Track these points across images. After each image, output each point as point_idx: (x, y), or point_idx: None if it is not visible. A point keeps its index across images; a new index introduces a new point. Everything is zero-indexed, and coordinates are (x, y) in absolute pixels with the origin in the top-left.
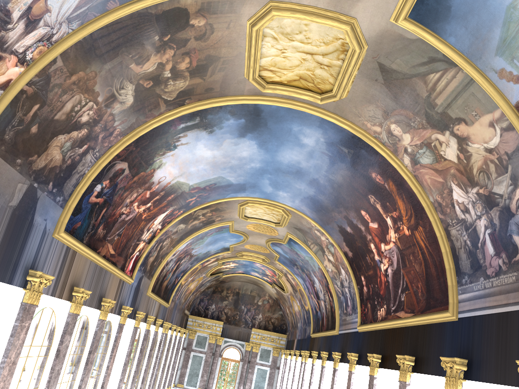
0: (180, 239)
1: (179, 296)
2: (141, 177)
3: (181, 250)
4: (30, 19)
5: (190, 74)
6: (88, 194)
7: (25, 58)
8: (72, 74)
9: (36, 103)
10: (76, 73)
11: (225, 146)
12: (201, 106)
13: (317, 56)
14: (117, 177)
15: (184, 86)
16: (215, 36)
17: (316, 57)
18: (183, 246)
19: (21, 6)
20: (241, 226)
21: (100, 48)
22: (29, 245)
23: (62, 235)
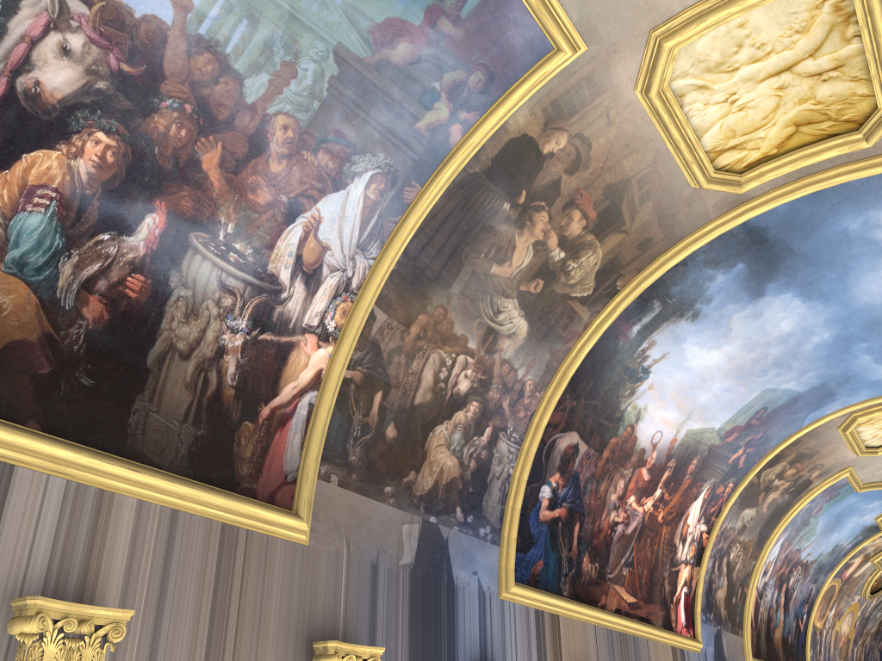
0: (760, 539)
1: (824, 654)
2: (615, 448)
3: (775, 560)
4: (307, 272)
5: (596, 234)
6: (533, 507)
7: (326, 331)
8: (409, 324)
9: (375, 391)
10: (413, 320)
11: (738, 328)
12: (648, 278)
13: (802, 65)
14: (570, 463)
15: (599, 260)
16: (597, 148)
17: (801, 68)
18: (774, 551)
19: (286, 260)
20: (873, 472)
21: (430, 267)
22: (462, 624)
23: (515, 591)
